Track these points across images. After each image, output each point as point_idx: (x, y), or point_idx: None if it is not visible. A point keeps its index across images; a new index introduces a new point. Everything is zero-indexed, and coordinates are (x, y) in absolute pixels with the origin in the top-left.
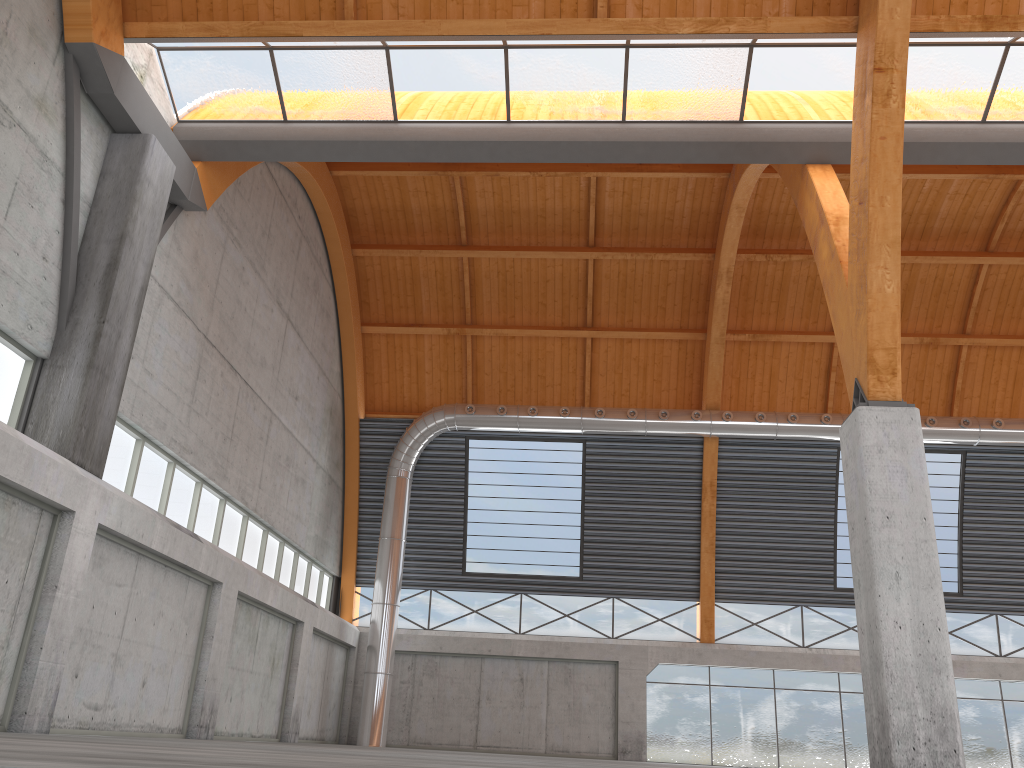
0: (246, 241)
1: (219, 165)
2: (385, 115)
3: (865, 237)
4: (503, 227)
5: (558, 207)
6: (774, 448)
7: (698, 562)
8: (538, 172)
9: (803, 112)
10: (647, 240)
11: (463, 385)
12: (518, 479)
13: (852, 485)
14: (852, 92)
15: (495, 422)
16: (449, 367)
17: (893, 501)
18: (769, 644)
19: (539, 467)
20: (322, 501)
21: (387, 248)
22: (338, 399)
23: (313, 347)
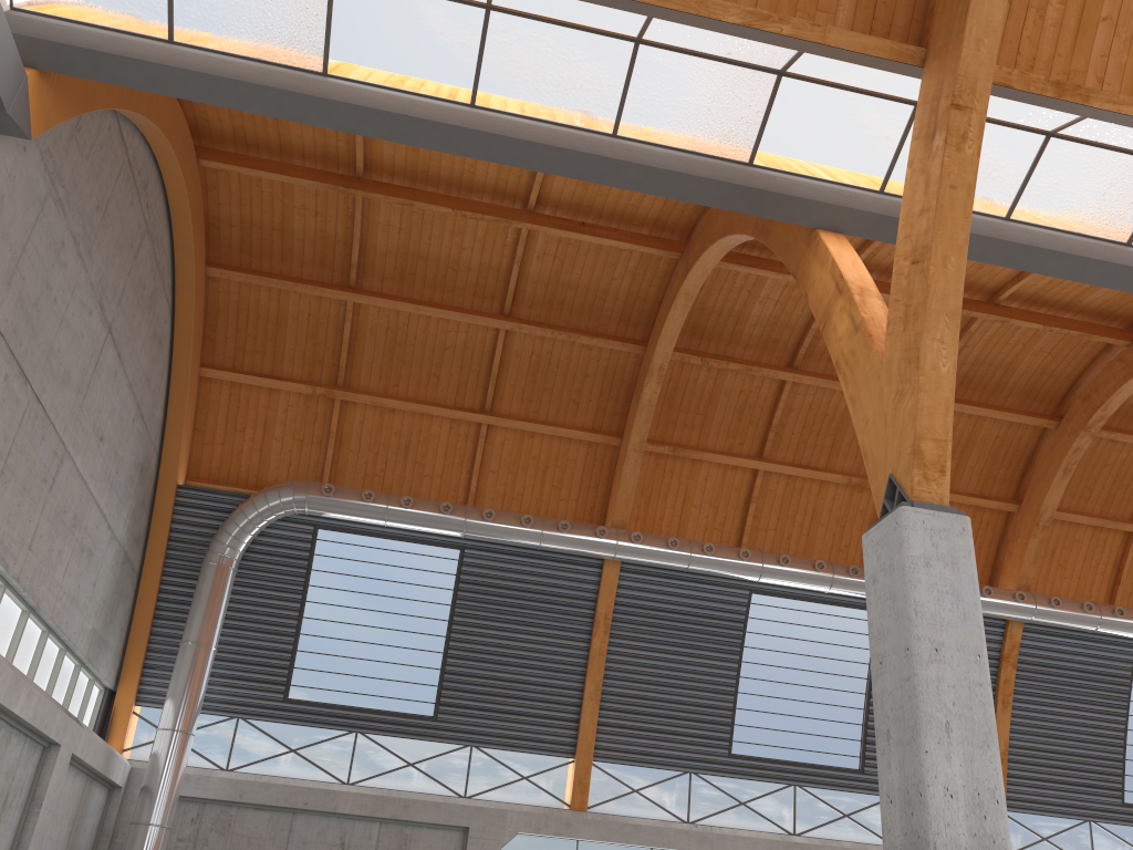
0: (74, 209)
1: (60, 86)
2: (312, 63)
3: (921, 301)
4: (404, 274)
5: (475, 261)
6: (681, 582)
7: (579, 710)
8: (462, 211)
9: (821, 168)
10: (571, 319)
11: (320, 461)
12: (374, 586)
13: (884, 606)
14: (879, 155)
15: (358, 510)
16: (306, 436)
17: (943, 629)
18: (650, 817)
19: (402, 574)
20: (110, 584)
21: (253, 273)
22: (154, 455)
23: (135, 378)
